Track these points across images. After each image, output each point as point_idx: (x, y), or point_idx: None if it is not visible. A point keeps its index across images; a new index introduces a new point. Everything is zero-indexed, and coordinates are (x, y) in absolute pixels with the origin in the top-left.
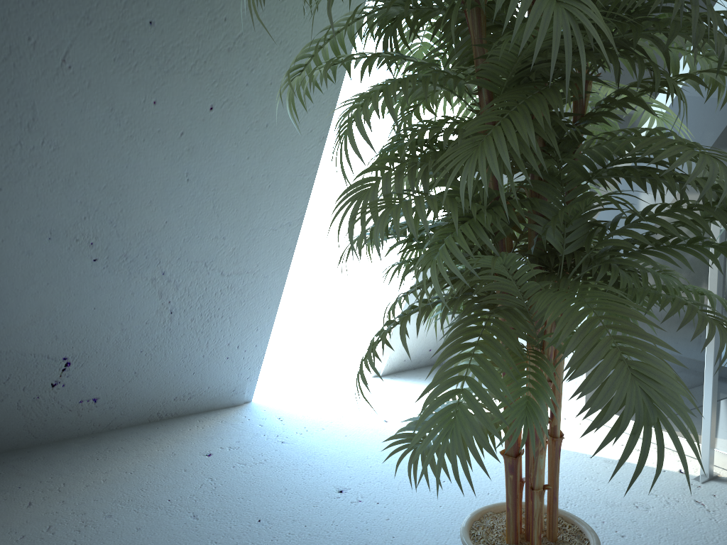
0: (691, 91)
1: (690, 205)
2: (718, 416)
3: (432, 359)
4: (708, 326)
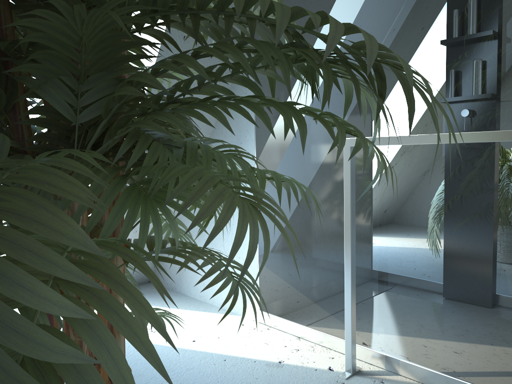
0: (326, 30)
1: (229, 37)
2: (360, 315)
3: (144, 278)
4: (345, 235)
